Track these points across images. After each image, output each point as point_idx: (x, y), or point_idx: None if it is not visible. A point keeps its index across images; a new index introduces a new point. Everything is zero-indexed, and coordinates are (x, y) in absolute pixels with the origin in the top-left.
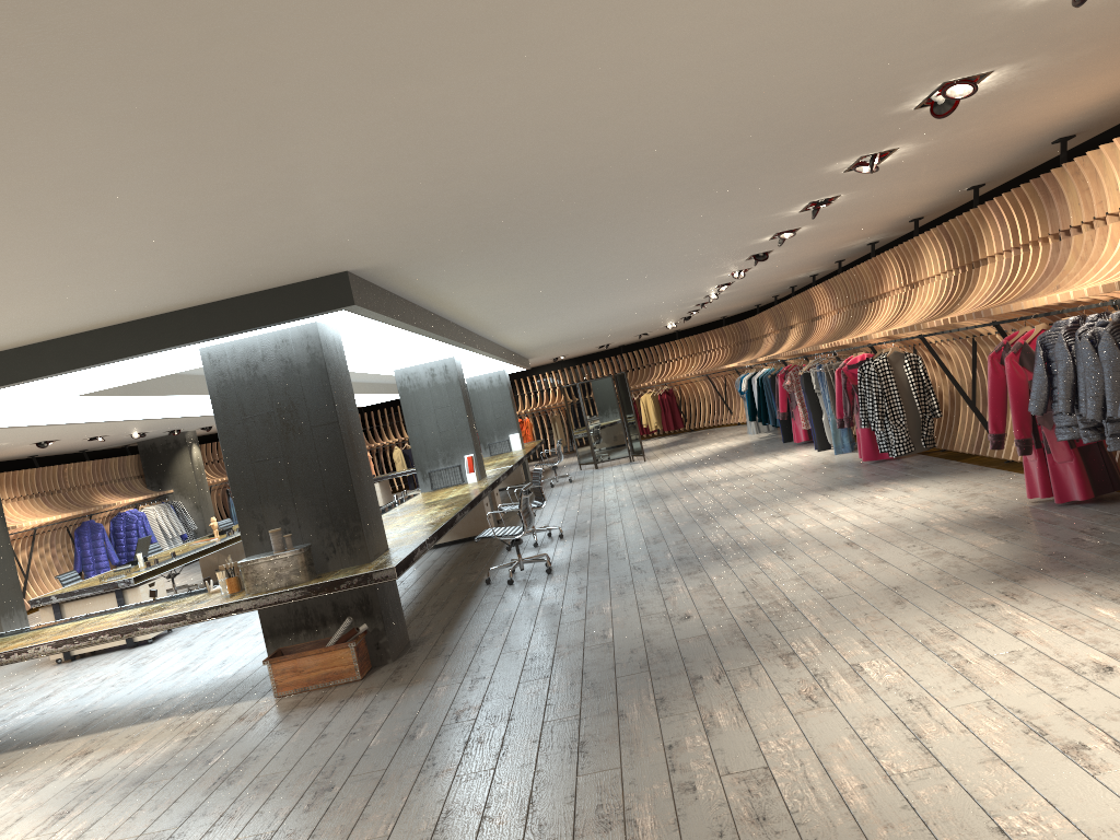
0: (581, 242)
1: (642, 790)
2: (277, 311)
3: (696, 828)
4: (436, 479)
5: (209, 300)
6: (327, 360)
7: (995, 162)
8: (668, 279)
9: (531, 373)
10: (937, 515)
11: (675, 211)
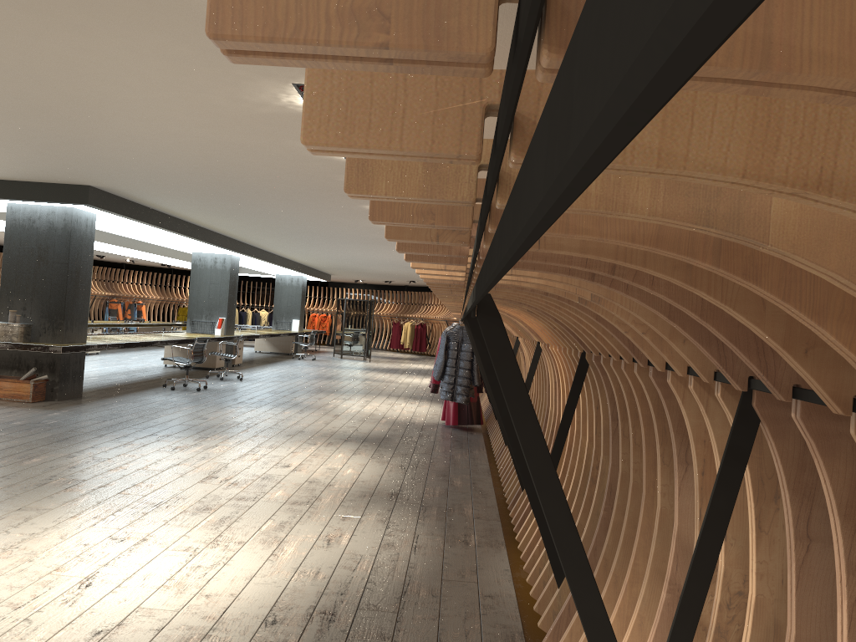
0: (243, 207)
1: (55, 453)
2: (47, 195)
3: (48, 464)
4: (198, 327)
5: (12, 179)
6: (74, 229)
7: None
8: (360, 245)
9: (344, 286)
10: (398, 416)
11: (287, 206)
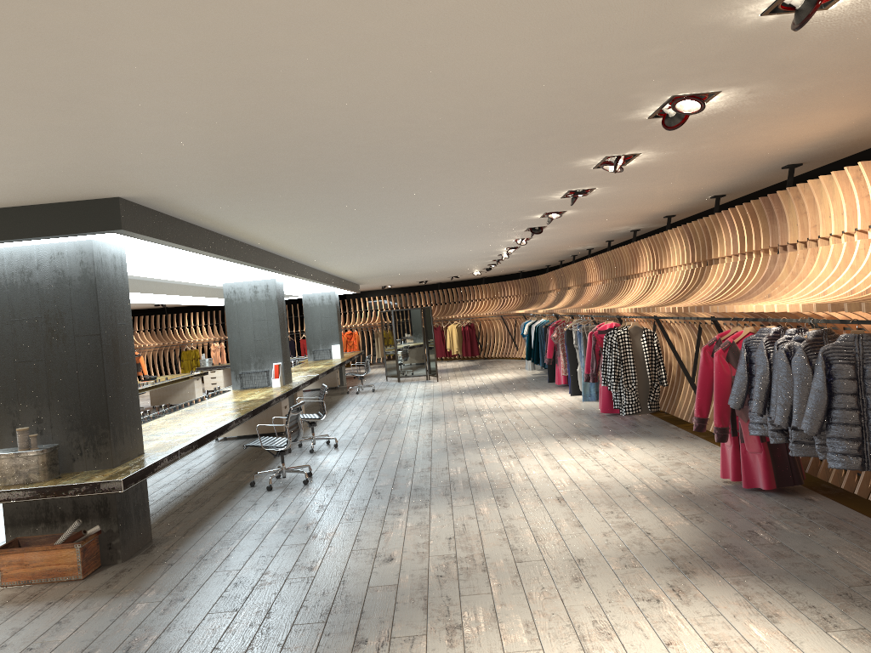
0: (356, 199)
1: None
2: (48, 225)
3: None
4: (247, 380)
5: None
6: (99, 276)
7: (733, 178)
8: (458, 238)
9: (364, 295)
10: (642, 481)
11: (439, 183)
